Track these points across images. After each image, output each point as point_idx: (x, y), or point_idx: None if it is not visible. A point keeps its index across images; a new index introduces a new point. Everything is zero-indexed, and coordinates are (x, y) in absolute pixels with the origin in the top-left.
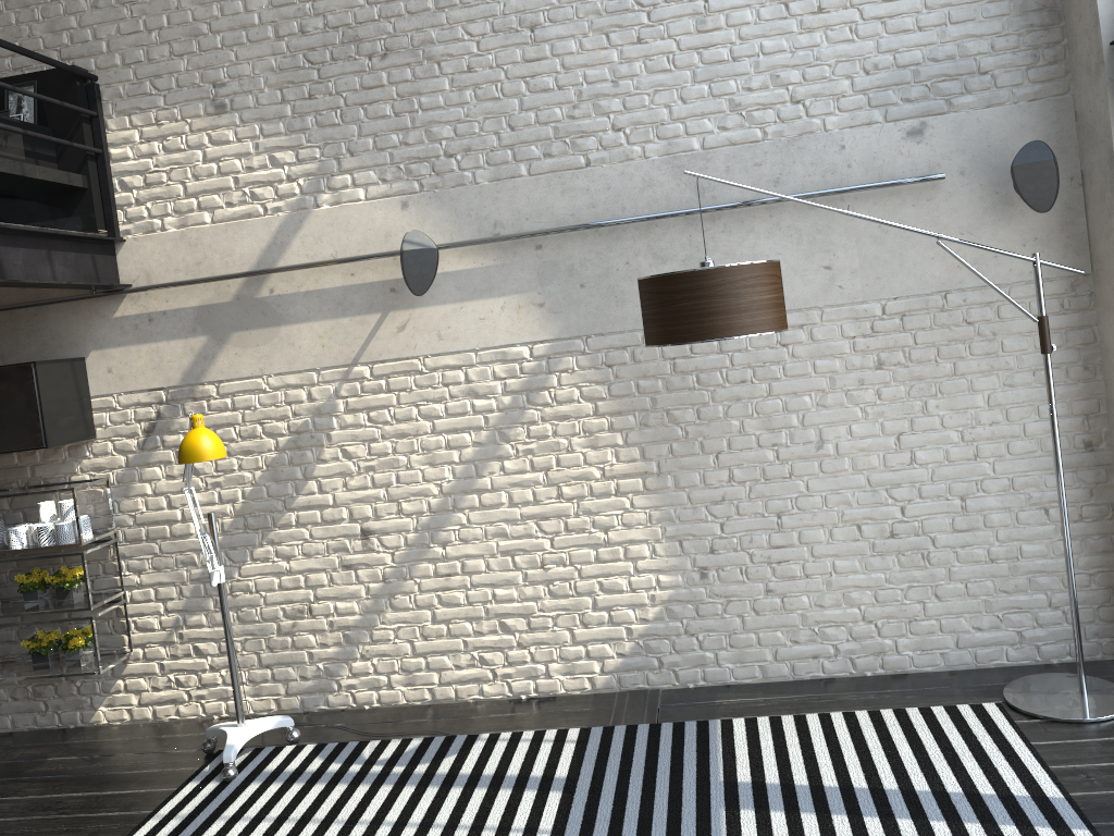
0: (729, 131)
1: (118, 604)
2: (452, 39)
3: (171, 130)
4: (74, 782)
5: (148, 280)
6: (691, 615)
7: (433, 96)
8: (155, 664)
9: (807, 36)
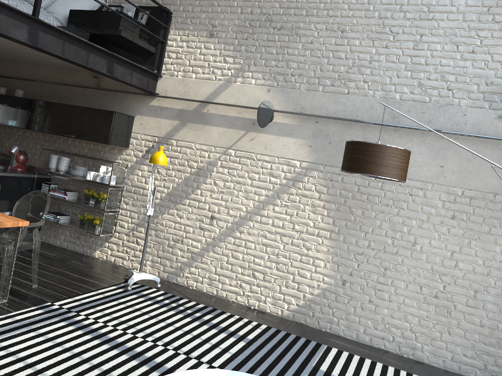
0: (414, 94)
1: (115, 213)
2: (308, 29)
3: (191, 39)
4: (76, 271)
5: (165, 94)
6: (332, 299)
7: (293, 50)
8: (120, 241)
9: (463, 62)
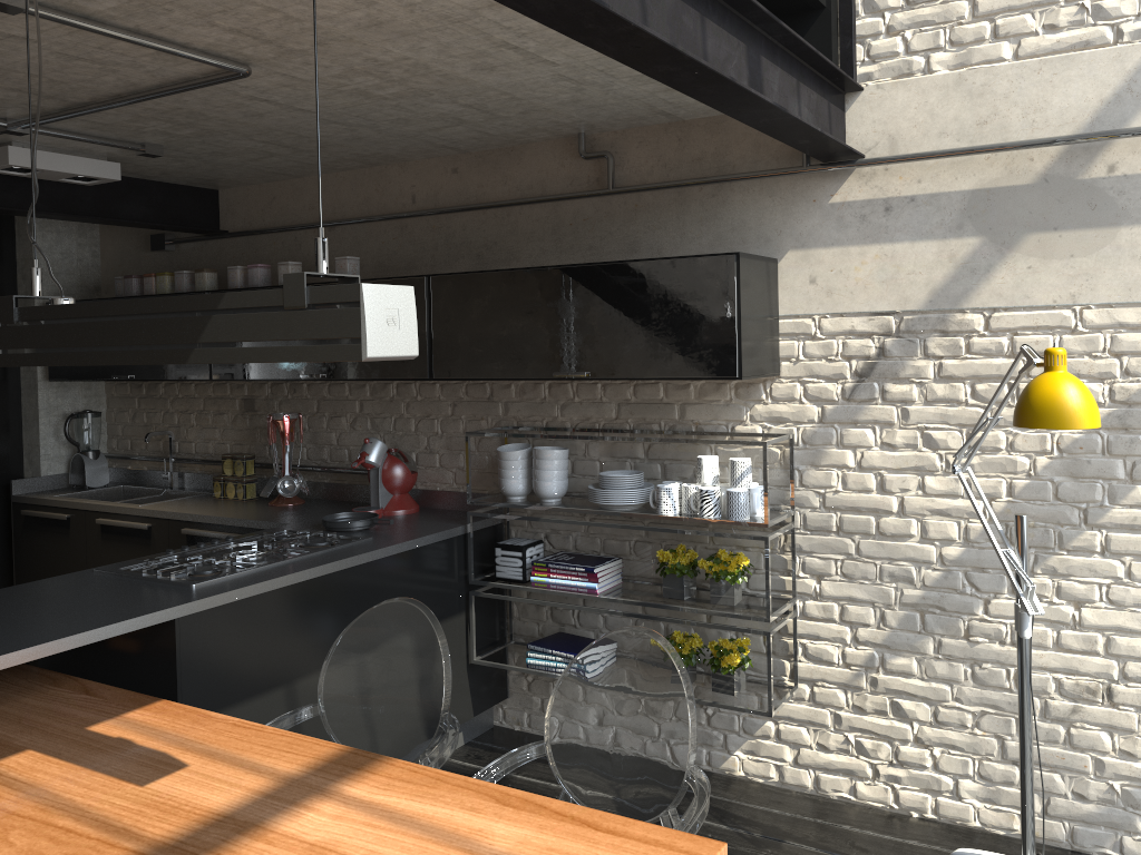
0: None
1: (789, 618)
2: None
3: None
4: None
5: (891, 149)
6: None
7: None
8: (826, 713)
9: None
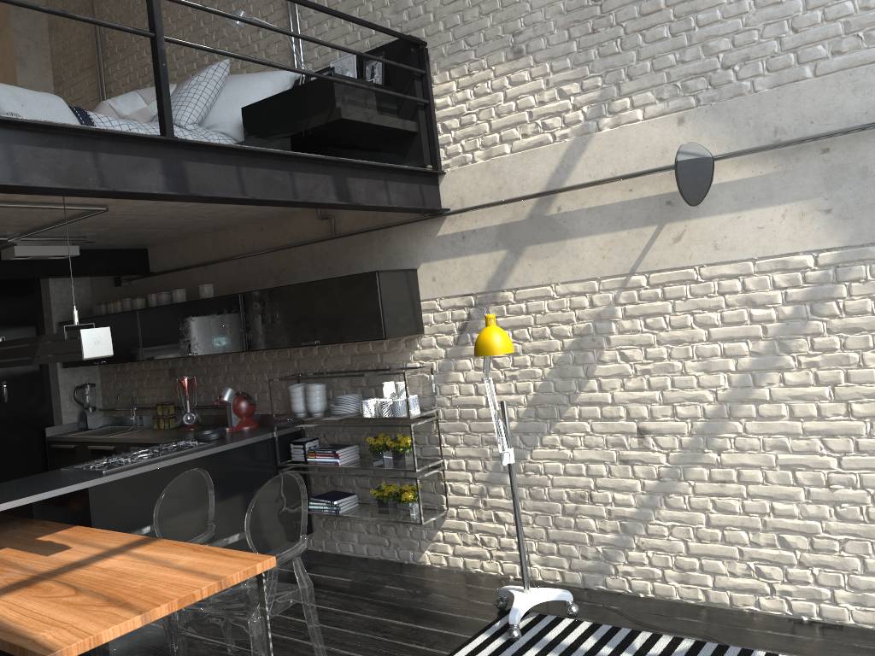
0: None
1: (437, 470)
2: None
3: (479, 77)
4: (398, 610)
5: (461, 204)
6: None
7: (710, 11)
8: (465, 523)
9: None
